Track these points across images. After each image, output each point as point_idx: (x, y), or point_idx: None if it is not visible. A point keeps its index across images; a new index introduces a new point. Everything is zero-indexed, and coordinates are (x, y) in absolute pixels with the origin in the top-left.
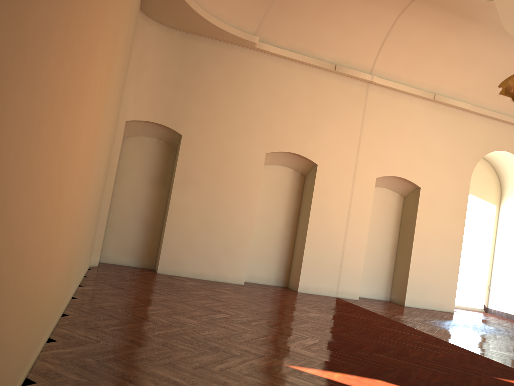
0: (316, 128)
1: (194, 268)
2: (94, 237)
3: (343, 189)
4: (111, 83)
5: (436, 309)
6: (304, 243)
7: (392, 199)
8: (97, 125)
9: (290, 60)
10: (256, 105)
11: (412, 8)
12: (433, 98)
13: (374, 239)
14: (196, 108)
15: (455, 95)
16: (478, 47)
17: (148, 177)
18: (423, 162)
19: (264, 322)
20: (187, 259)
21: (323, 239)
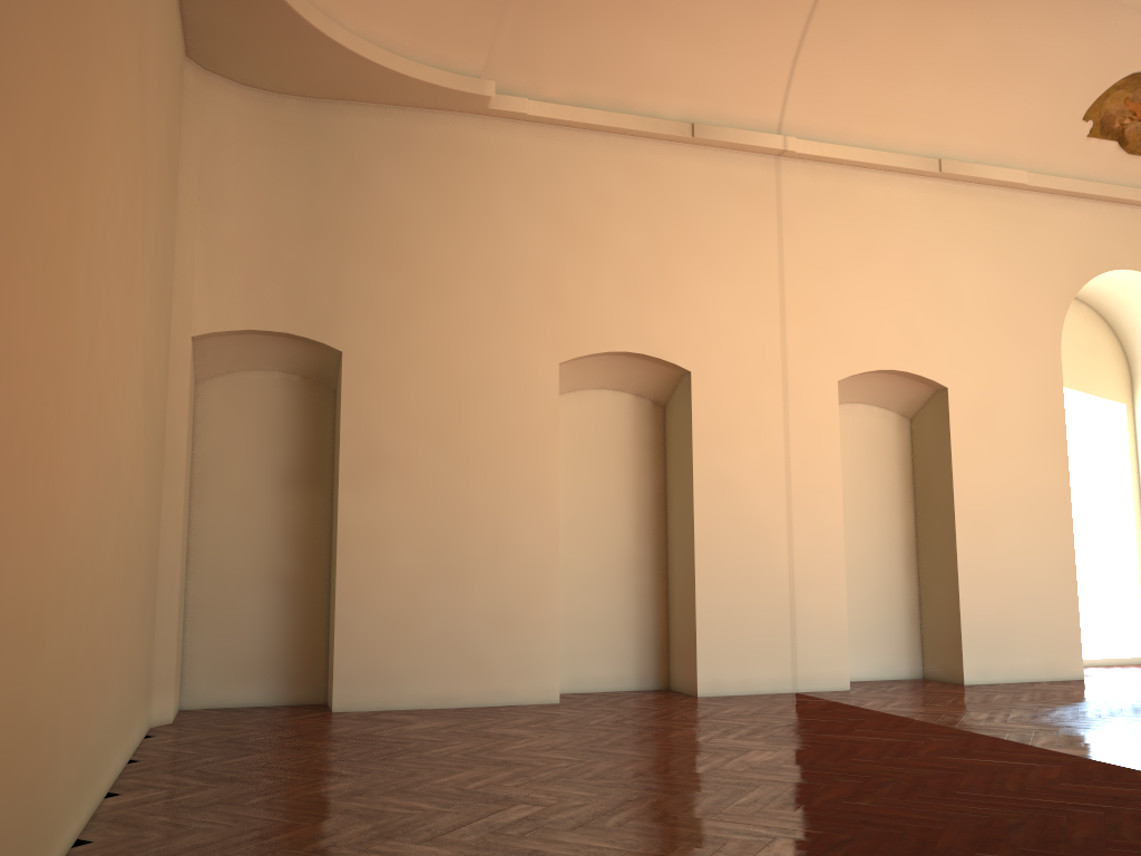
0: (673, 284)
1: (425, 683)
2: (147, 649)
3: (764, 421)
4: (96, 206)
5: (1042, 679)
6: (692, 570)
7: (883, 429)
8: (46, 316)
9: (581, 129)
10: (515, 249)
11: None
12: (939, 170)
13: (859, 532)
14: (367, 279)
15: (986, 156)
16: (1022, 32)
17: (274, 472)
18: (943, 324)
19: (640, 812)
20: (406, 661)
21: (737, 553)
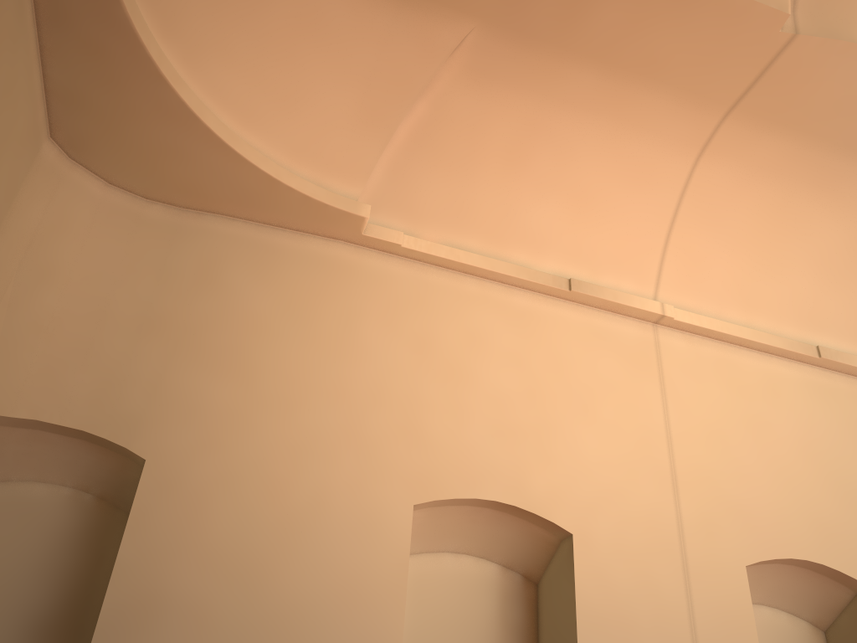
0: (551, 432)
1: None
2: None
3: (664, 606)
4: None
5: None
6: None
7: (795, 640)
8: None
9: (456, 271)
10: (374, 372)
11: (725, 137)
12: (818, 355)
13: None
14: (197, 382)
15: None
16: None
17: (21, 616)
18: (852, 514)
19: None
20: None
21: None
